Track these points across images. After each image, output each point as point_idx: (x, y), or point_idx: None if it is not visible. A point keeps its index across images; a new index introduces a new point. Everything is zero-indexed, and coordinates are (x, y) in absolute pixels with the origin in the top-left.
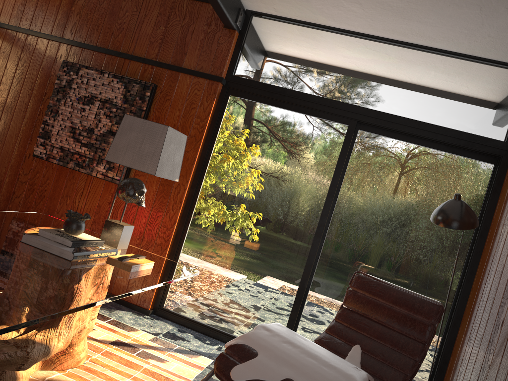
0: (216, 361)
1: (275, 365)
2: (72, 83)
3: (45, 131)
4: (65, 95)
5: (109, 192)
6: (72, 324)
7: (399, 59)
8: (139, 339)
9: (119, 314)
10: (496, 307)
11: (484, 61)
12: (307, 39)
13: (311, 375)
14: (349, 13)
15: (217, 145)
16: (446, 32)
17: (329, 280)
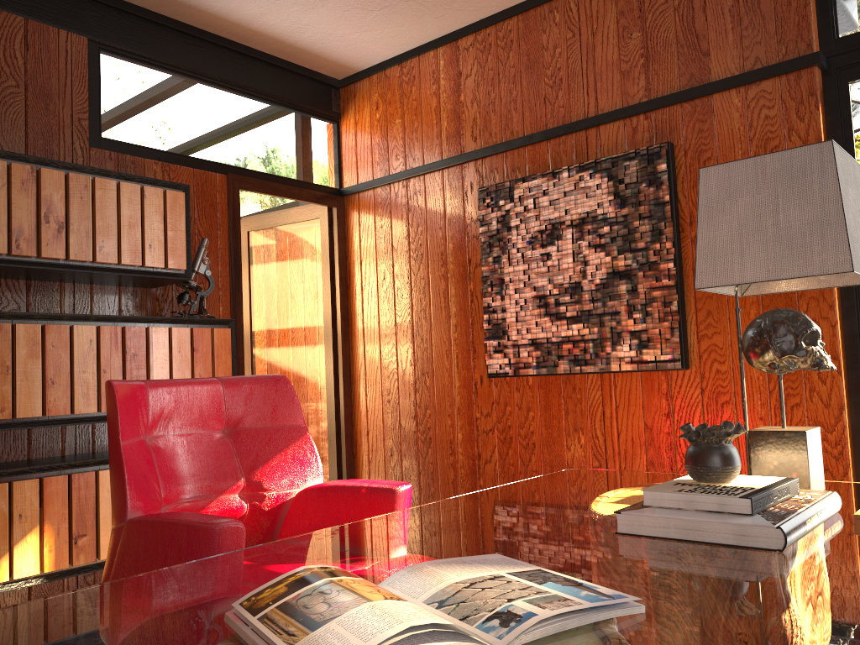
0: None
1: None
2: (508, 219)
3: (493, 325)
4: (504, 246)
5: (659, 393)
6: None
7: None
8: None
9: None
10: None
11: None
12: None
13: None
14: None
15: None
16: None
17: None
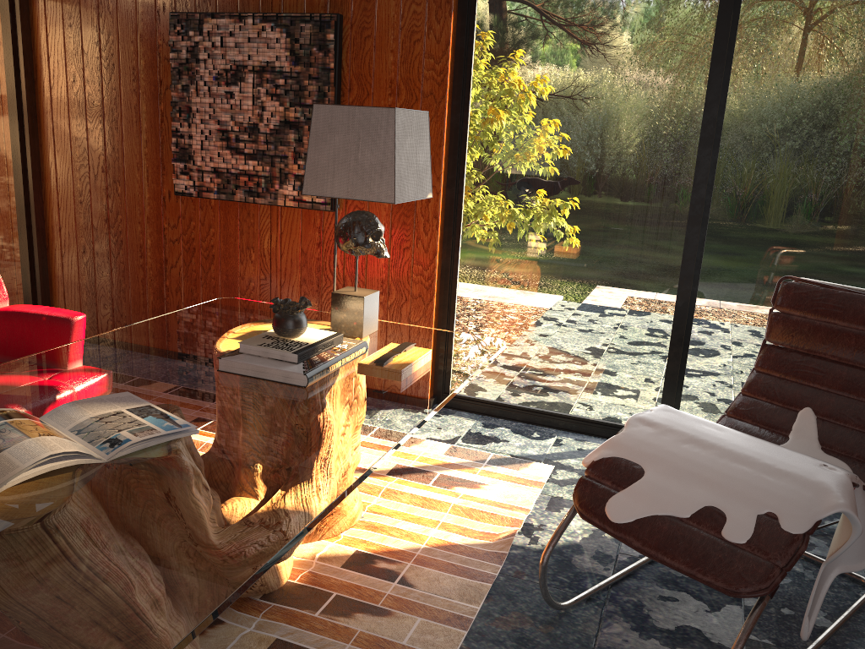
0: (575, 494)
1: (679, 487)
2: (197, 52)
3: (181, 148)
4: (193, 76)
5: (314, 227)
6: None
7: None
8: (429, 456)
9: None
10: None
11: None
12: None
13: (747, 494)
14: None
15: (475, 98)
16: None
17: (728, 296)
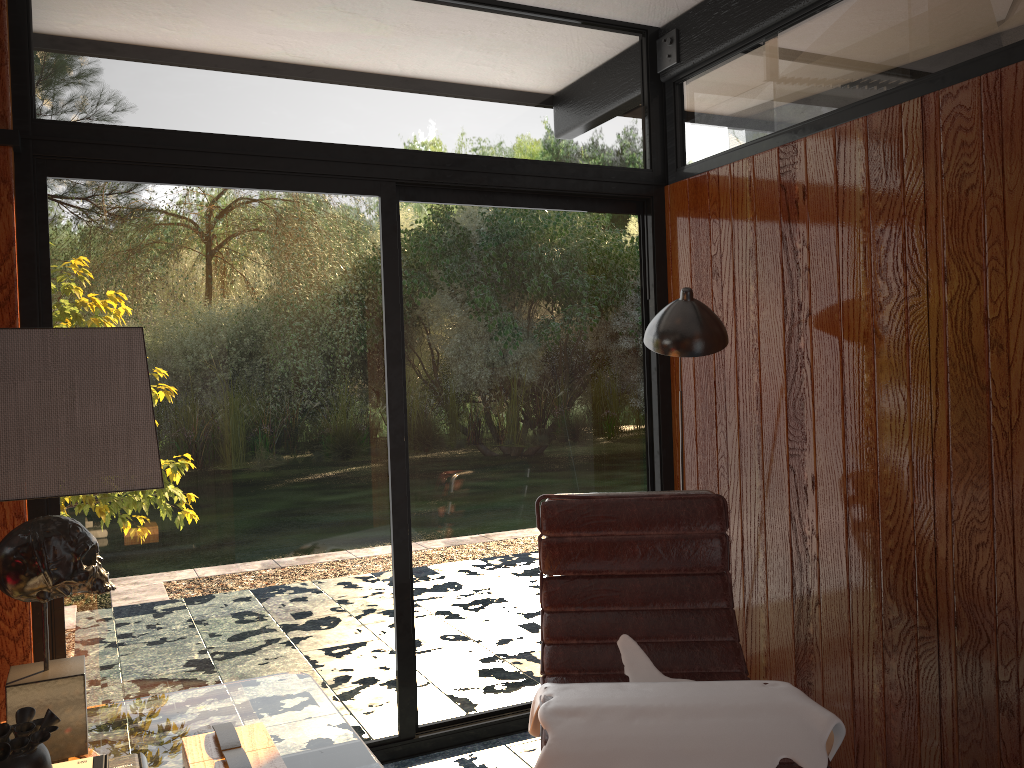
0: None
1: None
2: None
3: None
4: None
5: None
6: None
7: (434, 31)
8: None
9: None
10: (778, 460)
11: (581, 20)
12: None
13: (748, 749)
14: None
15: (63, 324)
16: None
17: (445, 536)
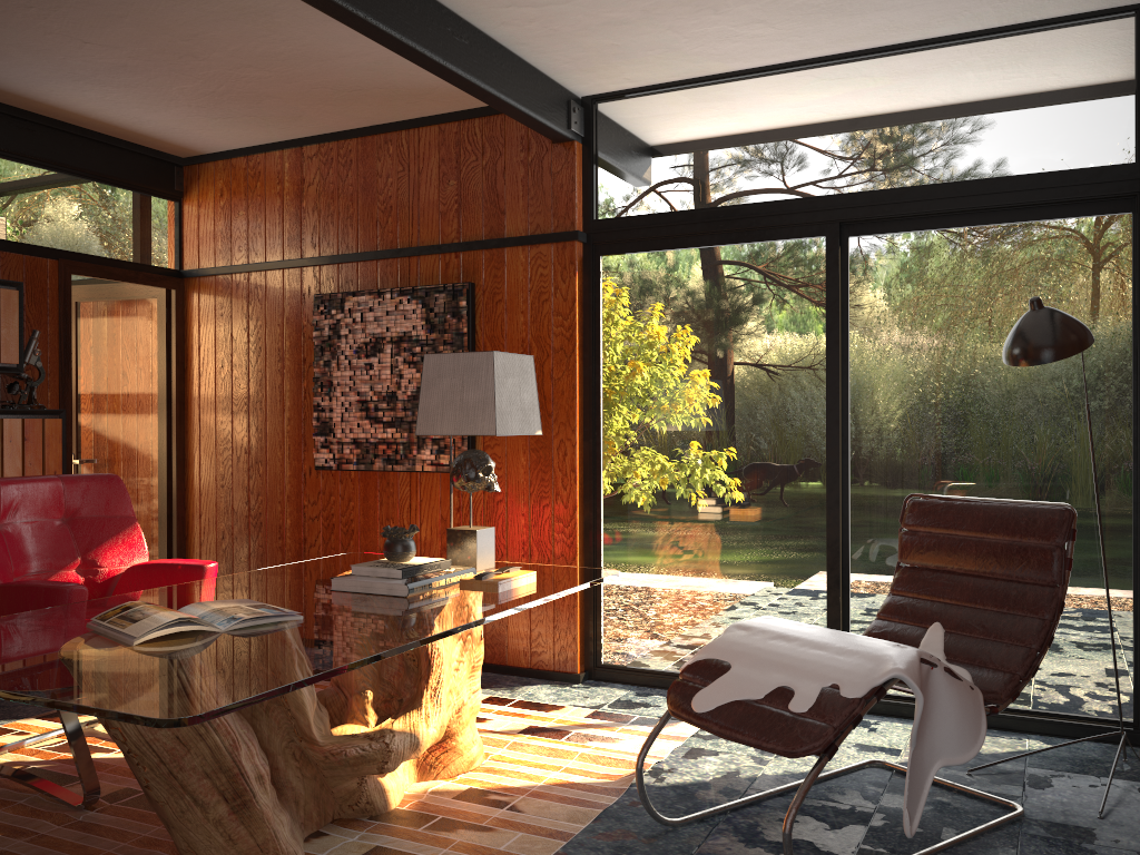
0: (668, 695)
1: (758, 674)
2: (339, 328)
3: (322, 422)
4: (335, 351)
5: (453, 491)
6: (441, 698)
7: (880, 83)
8: (568, 719)
9: (528, 691)
10: None
11: (1045, 25)
12: (703, 109)
13: (816, 672)
14: (754, 40)
15: (606, 350)
16: (941, 7)
17: (881, 530)
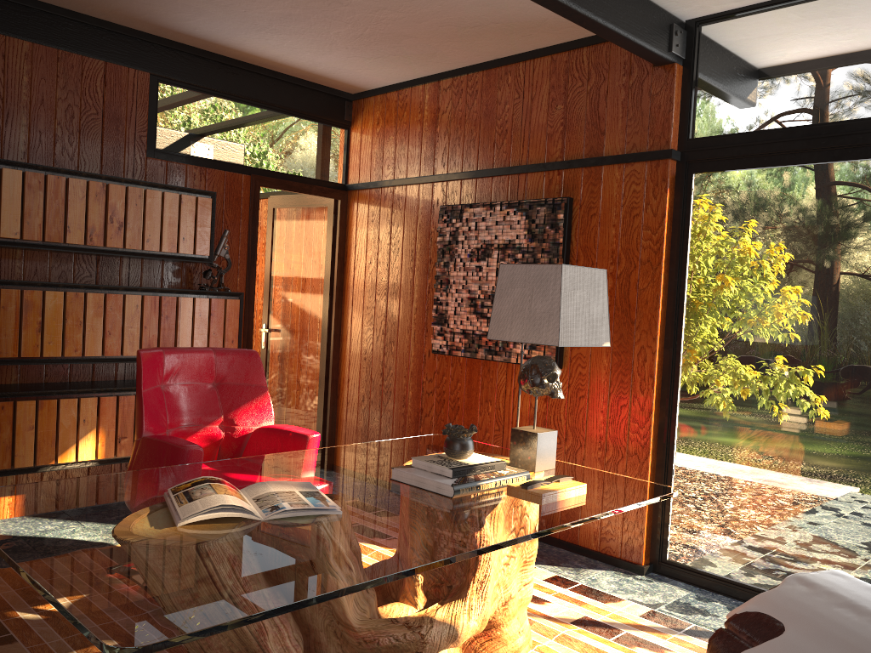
0: (708, 645)
1: (816, 650)
2: (457, 235)
3: (439, 314)
4: (453, 254)
5: None
6: (487, 592)
7: None
8: (622, 615)
9: (593, 575)
10: None
11: None
12: (812, 24)
13: None
14: None
15: (692, 264)
16: None
17: None
